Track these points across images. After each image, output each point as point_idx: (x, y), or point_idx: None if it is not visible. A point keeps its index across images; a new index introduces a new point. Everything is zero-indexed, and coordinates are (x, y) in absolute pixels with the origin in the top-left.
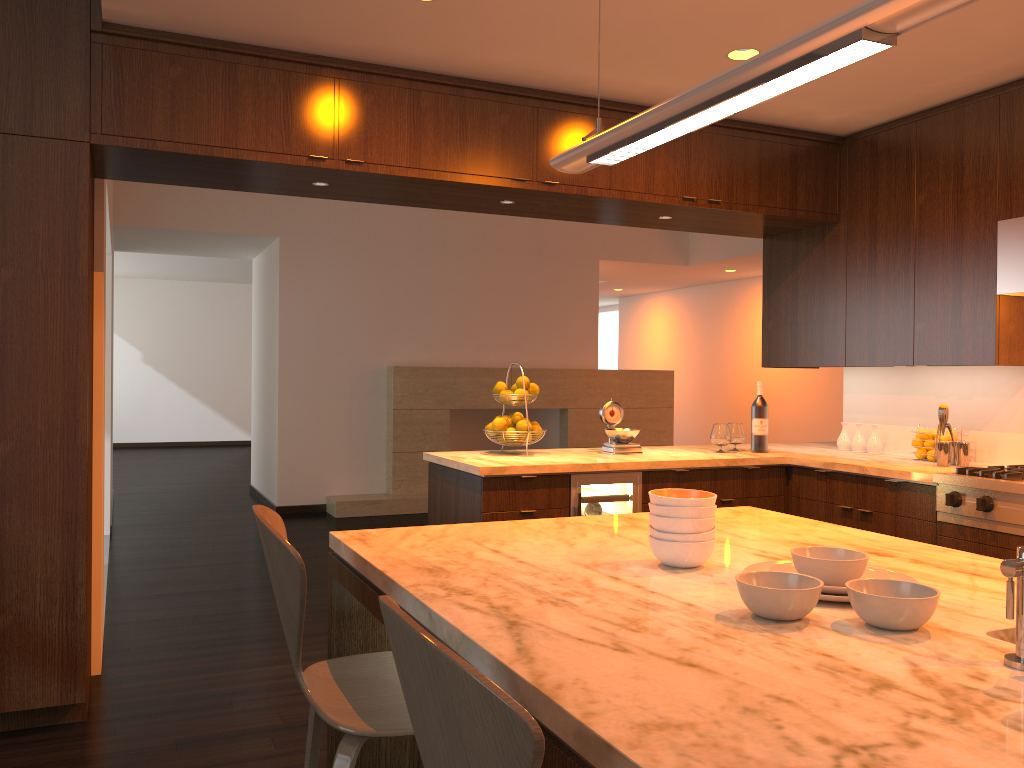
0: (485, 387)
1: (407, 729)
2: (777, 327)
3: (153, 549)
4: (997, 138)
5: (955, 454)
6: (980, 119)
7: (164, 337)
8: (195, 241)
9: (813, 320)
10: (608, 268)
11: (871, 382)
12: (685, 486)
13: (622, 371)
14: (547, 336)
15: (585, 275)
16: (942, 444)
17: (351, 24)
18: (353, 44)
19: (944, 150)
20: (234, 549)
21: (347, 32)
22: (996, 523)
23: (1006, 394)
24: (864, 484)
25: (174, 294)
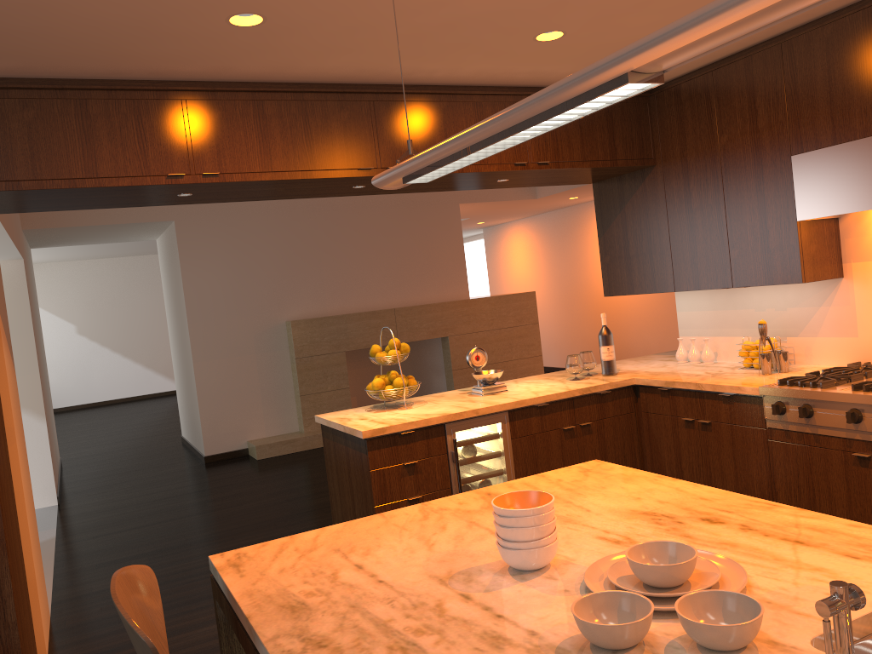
0: (373, 328)
1: None
2: (613, 261)
3: (96, 515)
4: (783, 82)
5: (776, 363)
6: (766, 66)
7: (93, 310)
8: (100, 233)
9: (643, 253)
10: (468, 209)
11: (699, 300)
12: (547, 418)
13: (491, 298)
14: (422, 276)
15: (448, 219)
16: (764, 355)
17: (186, 52)
18: (193, 68)
19: (738, 96)
20: (168, 505)
21: (184, 59)
22: (817, 427)
23: (815, 303)
24: (701, 398)
25: (97, 271)
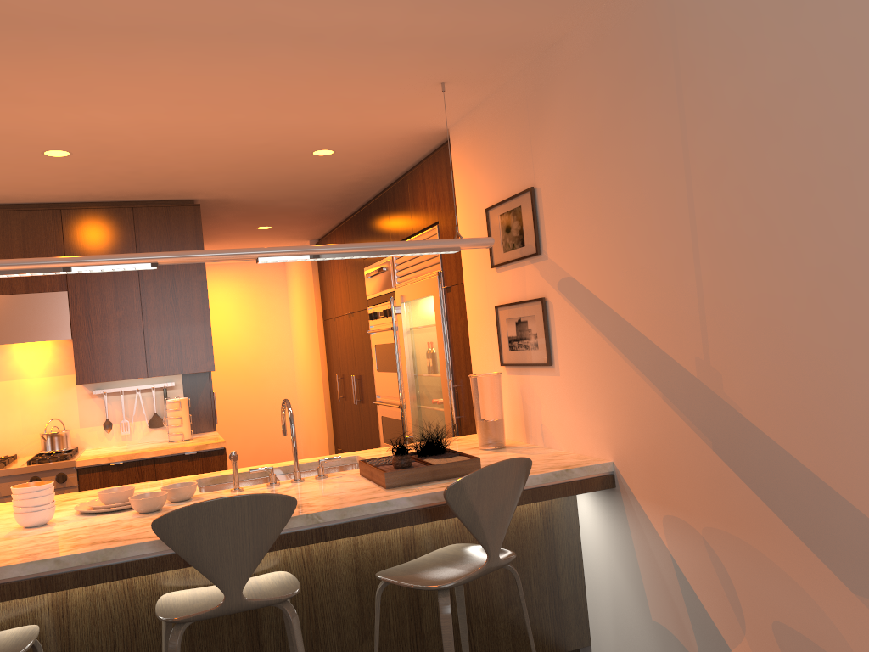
0: None
1: (29, 644)
2: None
3: None
4: None
5: None
6: None
7: None
8: None
9: None
10: None
11: None
12: None
13: None
14: None
15: None
16: None
17: None
18: None
19: None
20: None
21: None
22: None
23: None
24: None
25: None
